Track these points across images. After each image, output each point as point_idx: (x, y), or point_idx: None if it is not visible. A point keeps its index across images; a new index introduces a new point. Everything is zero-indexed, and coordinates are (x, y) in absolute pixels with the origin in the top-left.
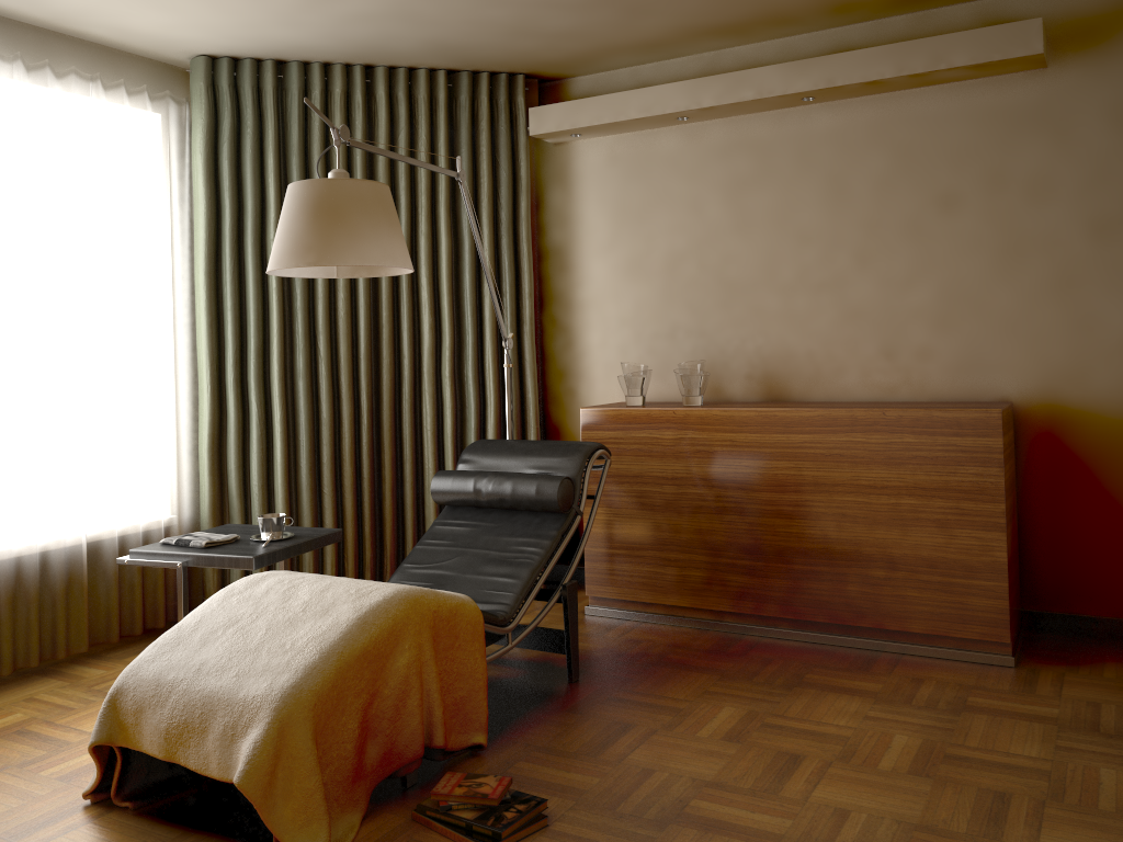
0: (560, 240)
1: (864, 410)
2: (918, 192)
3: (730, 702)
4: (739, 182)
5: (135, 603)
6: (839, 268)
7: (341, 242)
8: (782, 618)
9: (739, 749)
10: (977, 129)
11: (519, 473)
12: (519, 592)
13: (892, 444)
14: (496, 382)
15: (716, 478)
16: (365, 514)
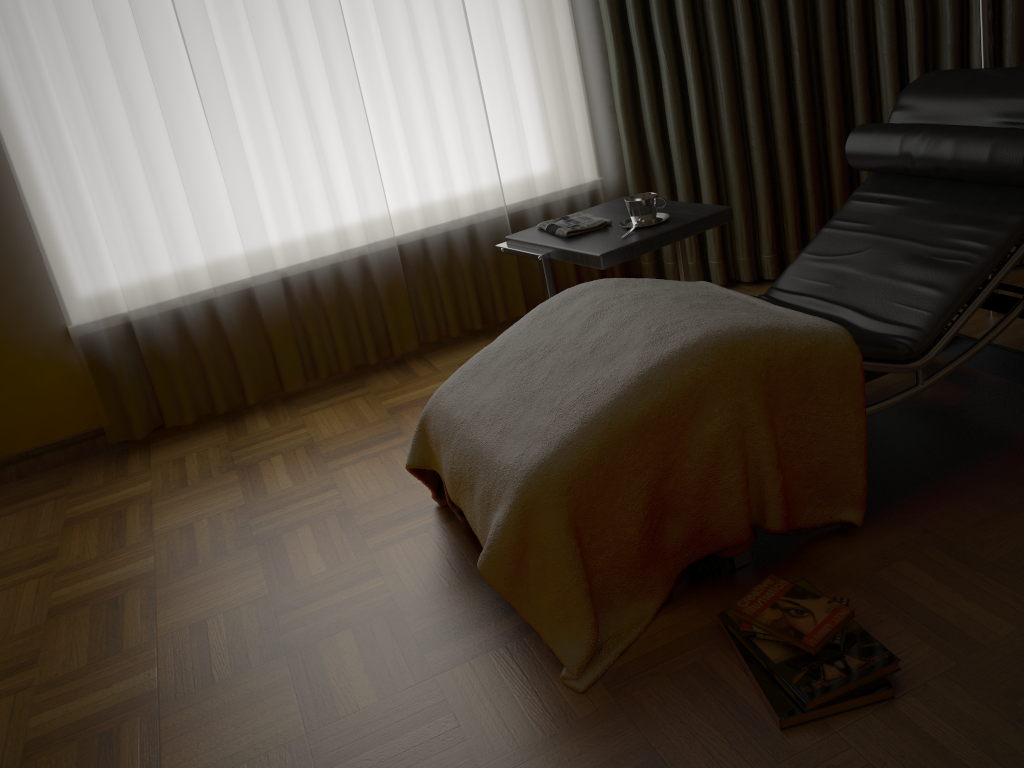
0: None
1: None
2: None
3: None
4: None
5: (567, 269)
6: None
7: None
8: None
9: None
10: None
11: (968, 127)
12: (940, 313)
13: None
14: None
15: None
16: (805, 168)
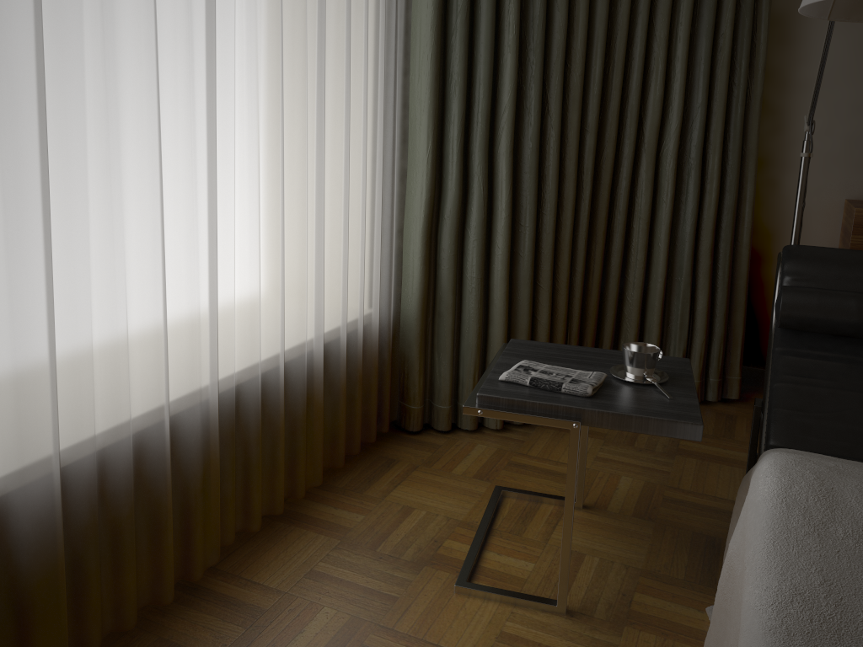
0: (784, 7)
1: None
2: None
3: None
4: None
5: (354, 418)
6: None
7: None
8: None
9: None
10: None
11: None
12: None
13: None
14: (720, 168)
15: None
16: (575, 312)
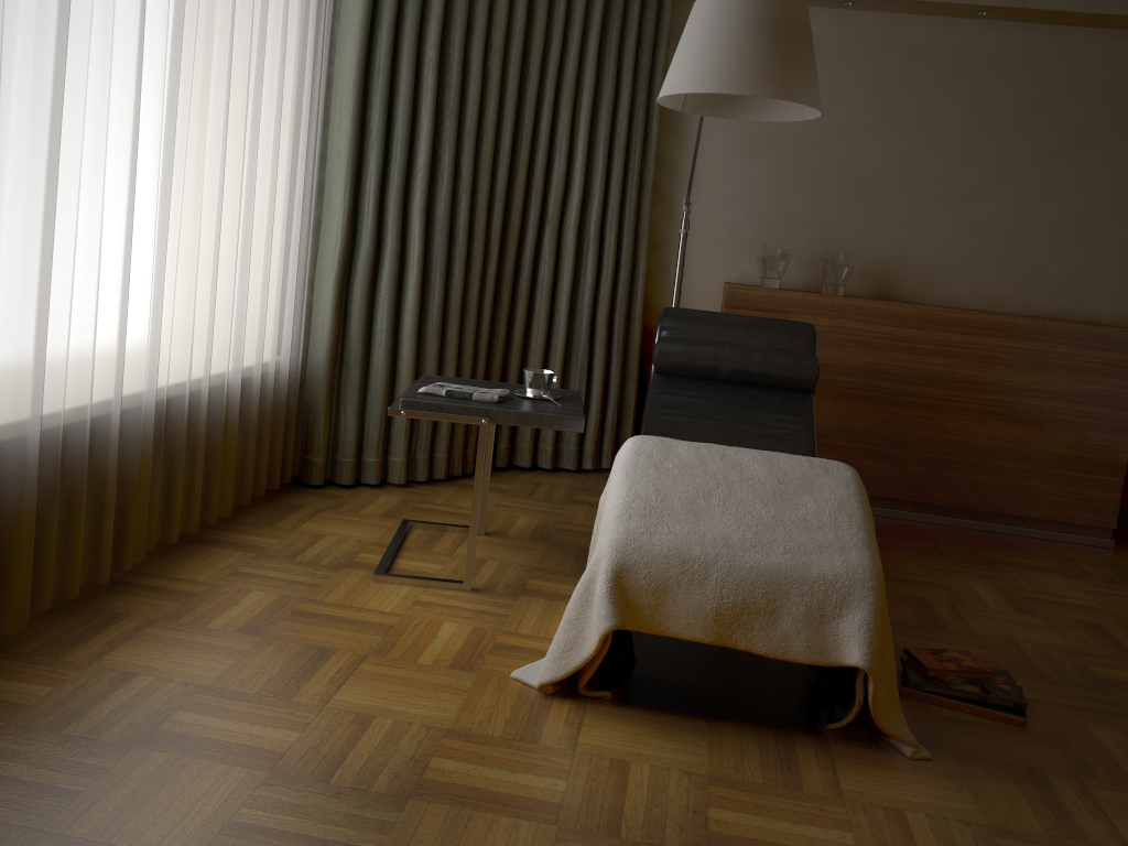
0: None
1: (1026, 319)
2: (1057, 124)
3: (965, 577)
4: (885, 81)
5: (261, 459)
6: (970, 182)
7: (799, 77)
8: (907, 502)
9: (1044, 620)
10: (1121, 77)
11: (761, 347)
12: None
13: (1045, 352)
14: (616, 245)
15: (867, 368)
16: (479, 374)
